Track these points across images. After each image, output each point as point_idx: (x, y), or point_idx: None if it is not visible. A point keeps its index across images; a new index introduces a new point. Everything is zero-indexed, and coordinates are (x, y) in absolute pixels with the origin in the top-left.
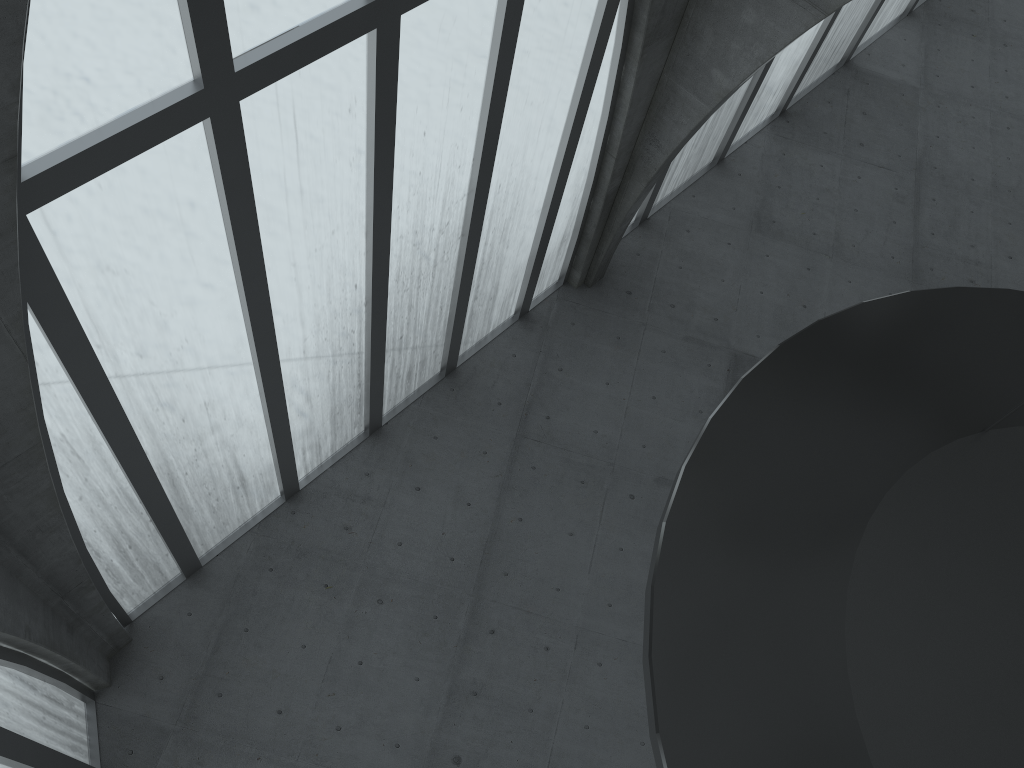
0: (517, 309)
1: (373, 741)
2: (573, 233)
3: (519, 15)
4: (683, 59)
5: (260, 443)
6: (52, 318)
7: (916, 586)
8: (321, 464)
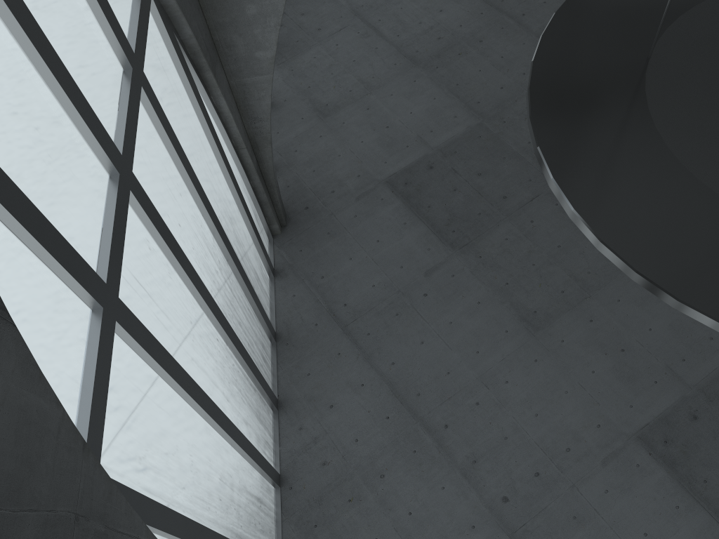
0: (269, 273)
1: (461, 538)
2: (256, 207)
3: (165, 116)
4: (234, 64)
5: (250, 471)
6: (147, 514)
7: (718, 148)
8: (274, 450)
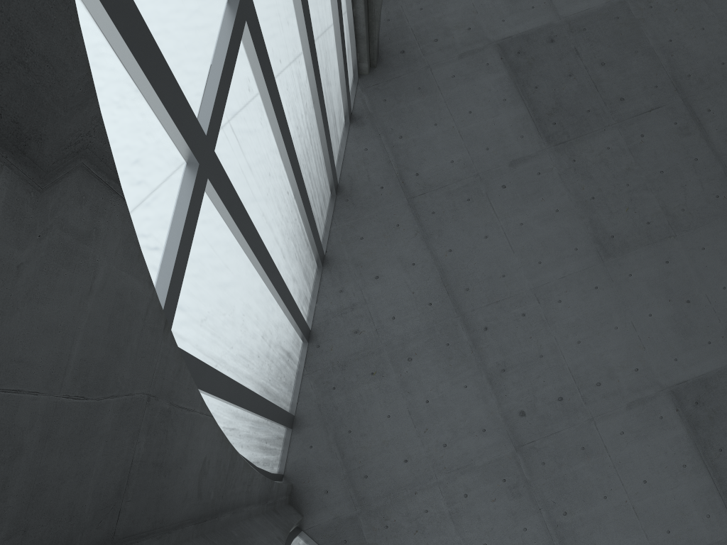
0: (346, 117)
1: (469, 438)
2: (350, 40)
3: None
4: None
5: (287, 327)
6: (200, 379)
7: None
8: (310, 305)
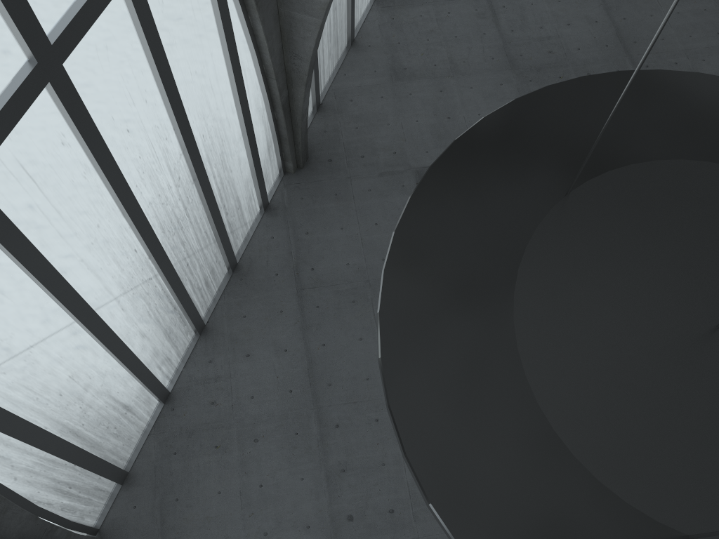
0: (260, 205)
1: (291, 531)
2: (273, 139)
3: (152, 21)
4: None
5: (125, 379)
6: None
7: (561, 323)
8: (177, 369)
